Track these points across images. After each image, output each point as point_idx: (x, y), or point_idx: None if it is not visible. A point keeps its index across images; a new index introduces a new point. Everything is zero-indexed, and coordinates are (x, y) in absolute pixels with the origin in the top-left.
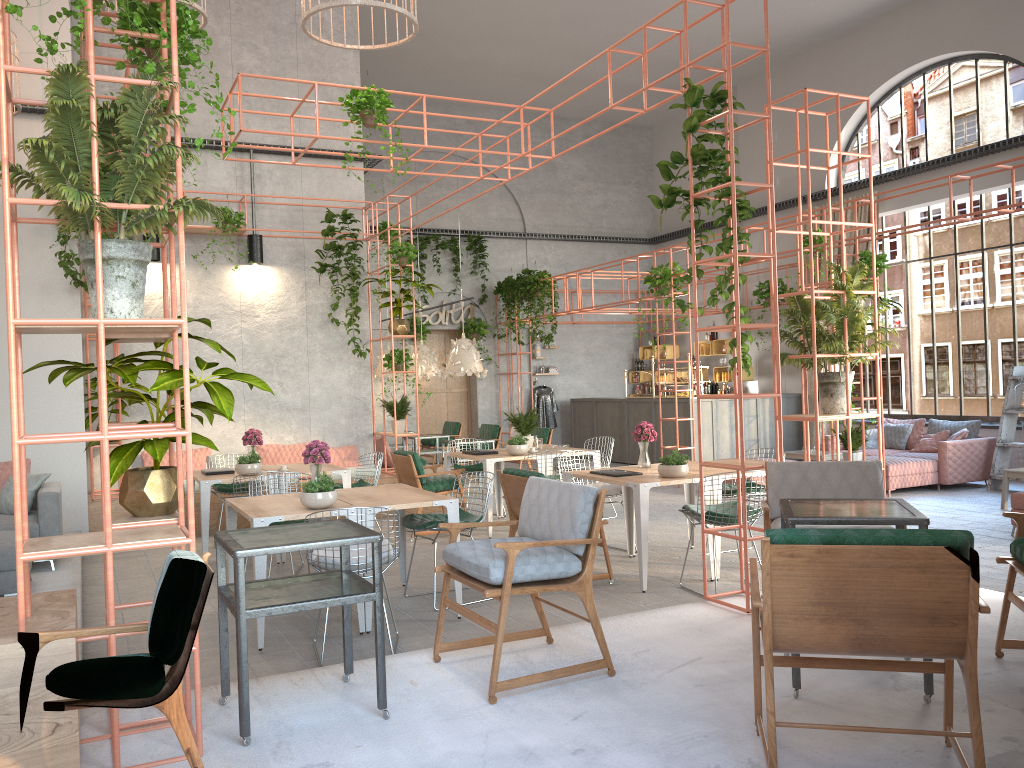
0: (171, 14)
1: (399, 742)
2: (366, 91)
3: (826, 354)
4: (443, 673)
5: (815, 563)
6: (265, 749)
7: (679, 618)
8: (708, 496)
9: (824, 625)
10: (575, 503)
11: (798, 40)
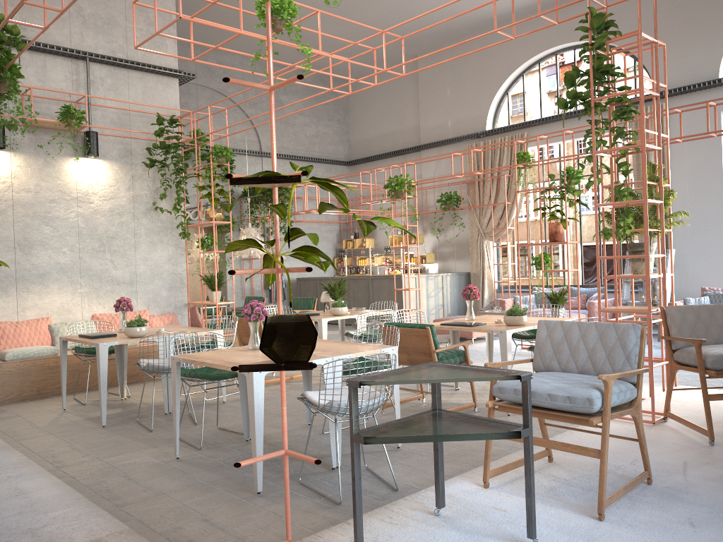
0: None
1: None
2: None
3: (650, 229)
4: (509, 497)
5: None
6: None
7: (610, 432)
8: None
9: None
10: (626, 339)
11: (470, 24)
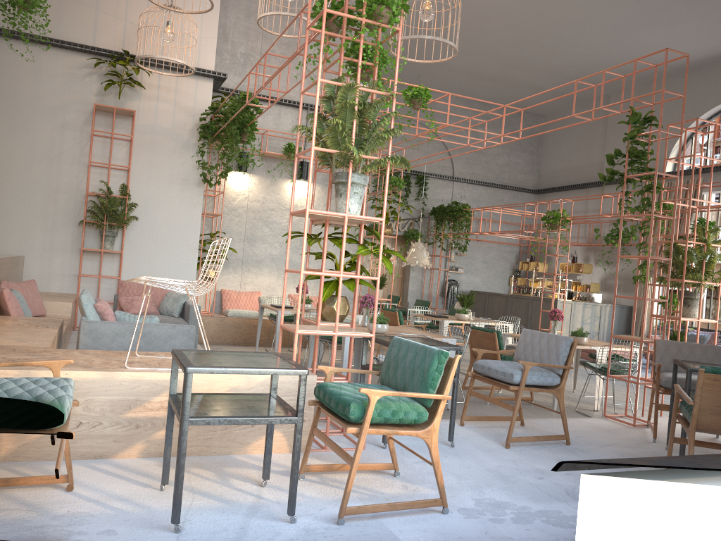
0: (397, 58)
1: (467, 458)
2: (418, 88)
3: (690, 280)
4: (469, 431)
5: None
6: (396, 451)
7: (592, 424)
8: (598, 358)
9: None
10: (559, 345)
11: (659, 71)
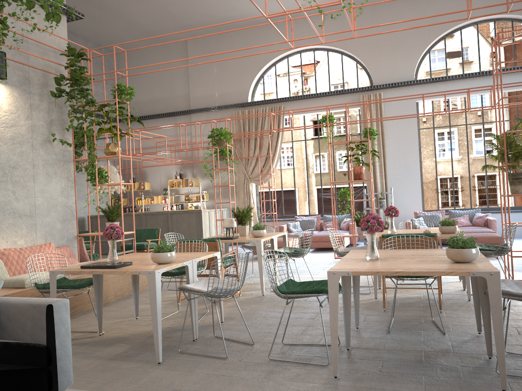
0: None
1: None
2: None
3: None
4: None
5: None
6: None
7: None
8: None
9: None
10: None
11: (239, 22)
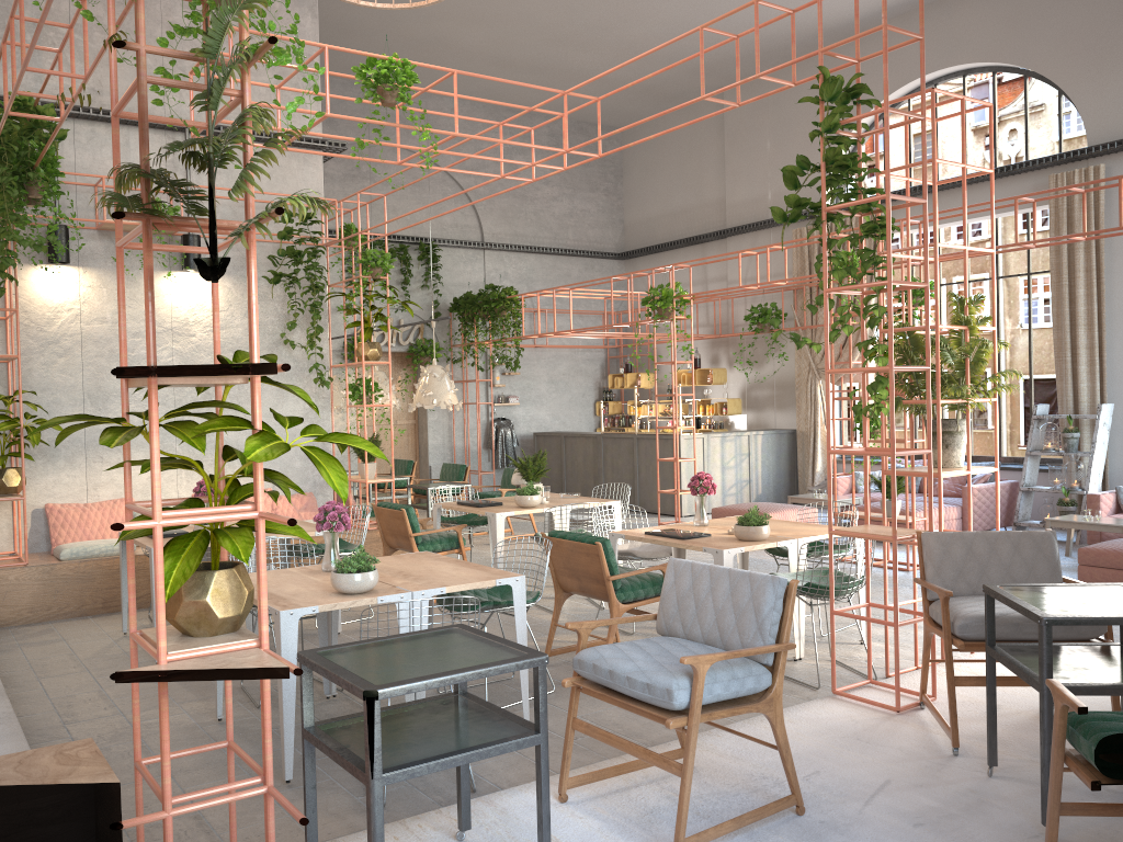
0: None
1: None
2: (388, 61)
3: (950, 400)
4: (582, 820)
5: None
6: None
7: (821, 722)
8: (793, 562)
9: None
10: (761, 598)
11: (799, 40)
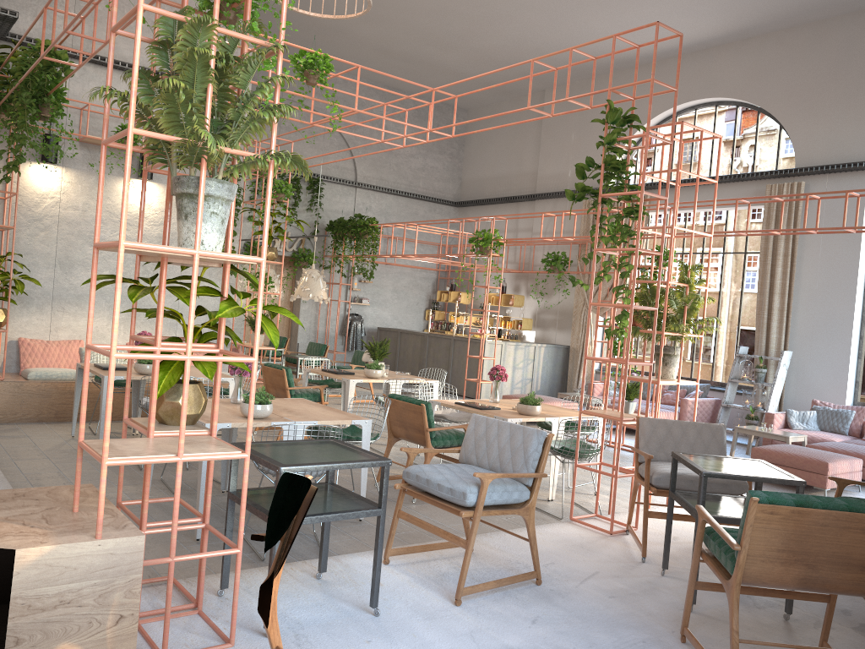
0: None
1: (401, 638)
2: (314, 54)
3: (671, 332)
4: (398, 575)
5: (788, 520)
6: (287, 641)
7: (559, 535)
8: (554, 433)
9: (783, 567)
10: (528, 443)
11: (603, 64)
